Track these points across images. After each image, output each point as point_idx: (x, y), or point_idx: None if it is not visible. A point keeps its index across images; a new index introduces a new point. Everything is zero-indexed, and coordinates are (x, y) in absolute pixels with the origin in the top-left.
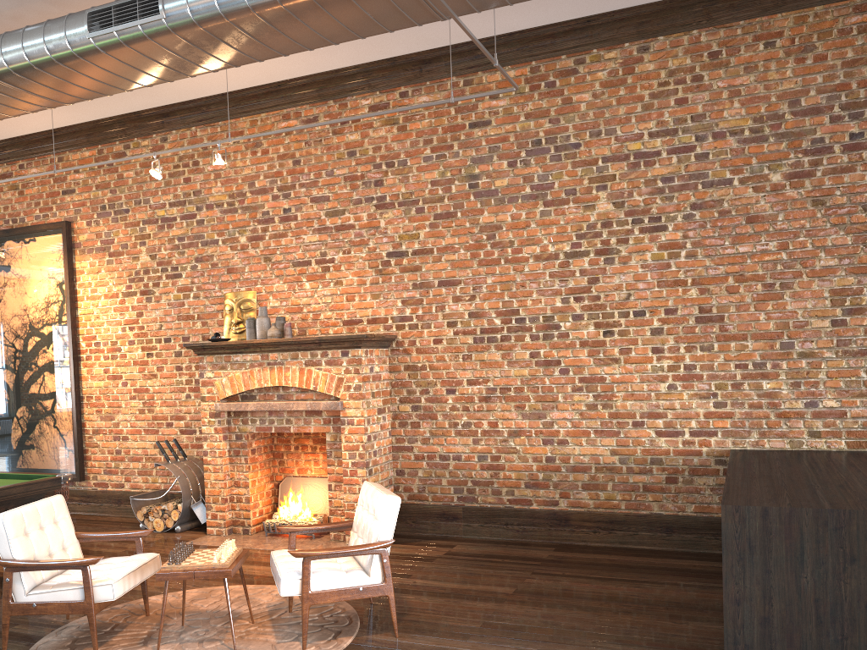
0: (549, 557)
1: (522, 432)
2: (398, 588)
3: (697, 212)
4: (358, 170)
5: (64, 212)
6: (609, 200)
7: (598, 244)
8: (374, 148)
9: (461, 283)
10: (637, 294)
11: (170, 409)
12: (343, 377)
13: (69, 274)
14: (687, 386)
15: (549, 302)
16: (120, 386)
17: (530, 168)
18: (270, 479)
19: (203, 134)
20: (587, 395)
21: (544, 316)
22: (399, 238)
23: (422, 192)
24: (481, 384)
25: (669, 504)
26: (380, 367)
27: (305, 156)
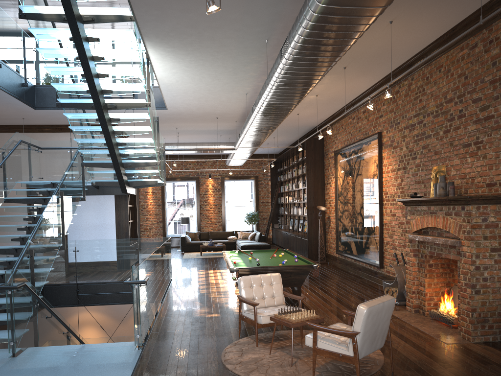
0: None
1: None
2: (425, 371)
3: None
4: (497, 75)
5: (379, 127)
6: None
7: None
8: None
9: None
10: None
11: None
12: (461, 224)
13: (378, 160)
14: None
15: None
16: (394, 220)
17: None
18: (446, 285)
19: (426, 71)
20: None
21: None
22: None
23: None
24: None
25: None
26: (497, 218)
27: (470, 72)
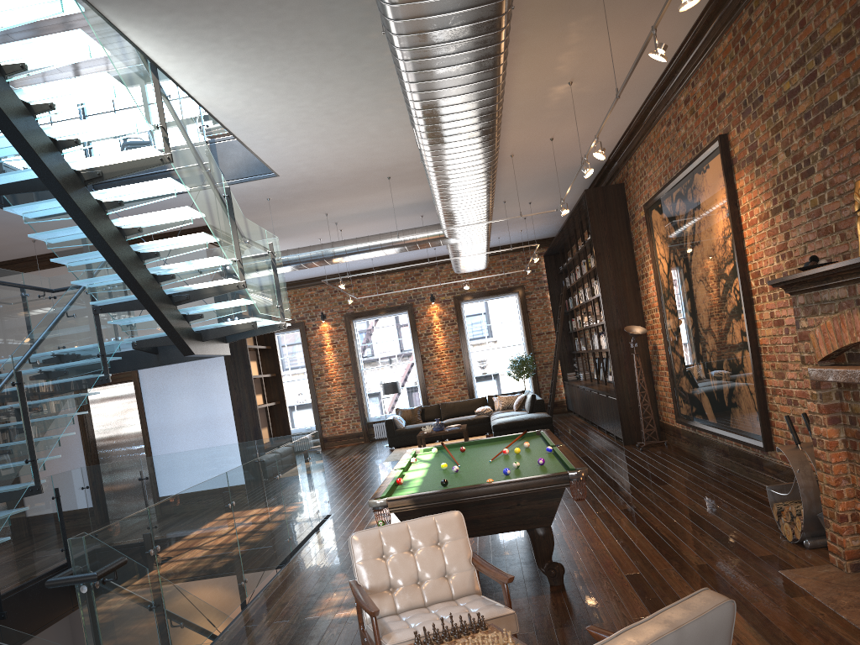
0: None
1: None
2: None
3: None
4: None
5: (721, 124)
6: None
7: None
8: None
9: None
10: None
11: None
12: None
13: (728, 200)
14: None
15: None
16: (783, 334)
17: None
18: None
19: None
20: None
21: None
22: None
23: None
24: None
25: None
26: None
27: None
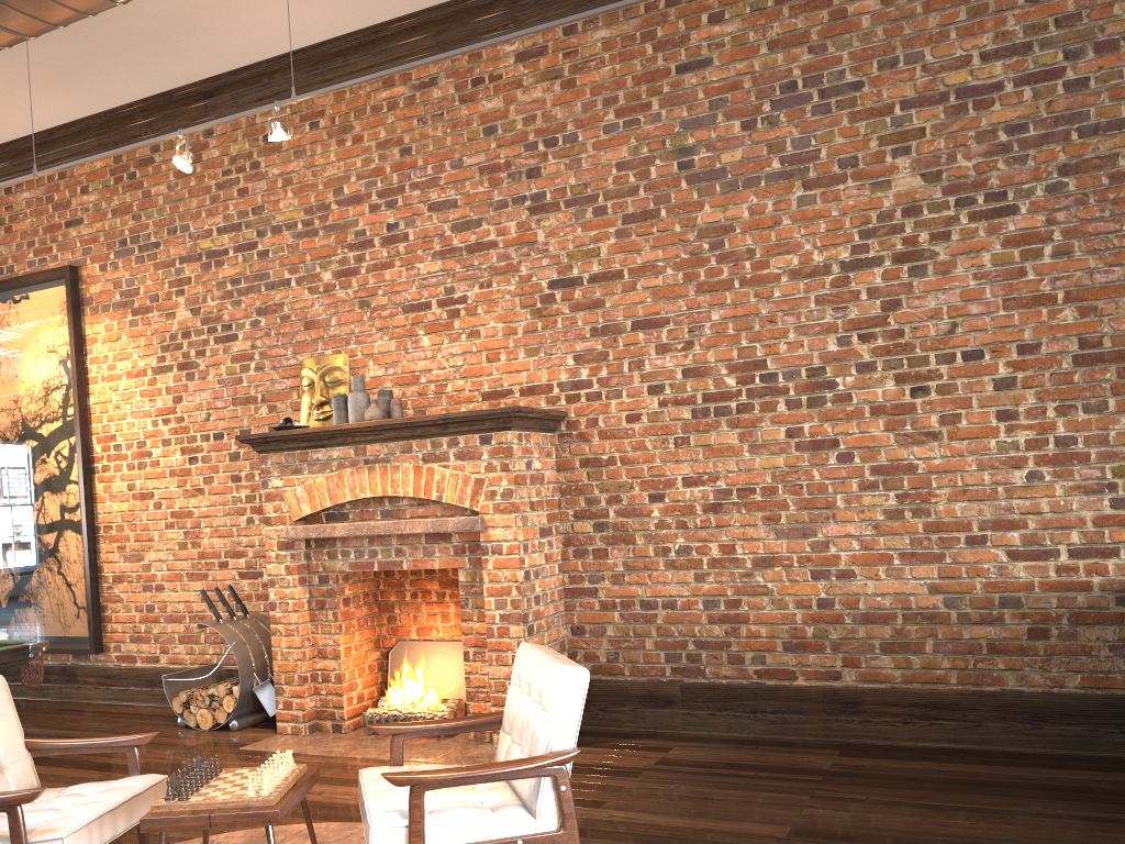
0: (835, 767)
1: (777, 561)
2: (583, 828)
3: (1070, 178)
4: (501, 155)
5: (69, 254)
6: (914, 170)
7: (897, 244)
8: (525, 119)
9: (668, 322)
10: (967, 324)
11: (224, 541)
12: (483, 477)
13: (75, 344)
14: (1061, 473)
15: (816, 345)
16: (151, 509)
17: (779, 128)
18: (374, 645)
19: (265, 120)
20: (885, 496)
21: (809, 368)
22: (567, 257)
23: (603, 182)
24: (706, 484)
25: (1035, 674)
26: (542, 463)
27: (418, 140)
